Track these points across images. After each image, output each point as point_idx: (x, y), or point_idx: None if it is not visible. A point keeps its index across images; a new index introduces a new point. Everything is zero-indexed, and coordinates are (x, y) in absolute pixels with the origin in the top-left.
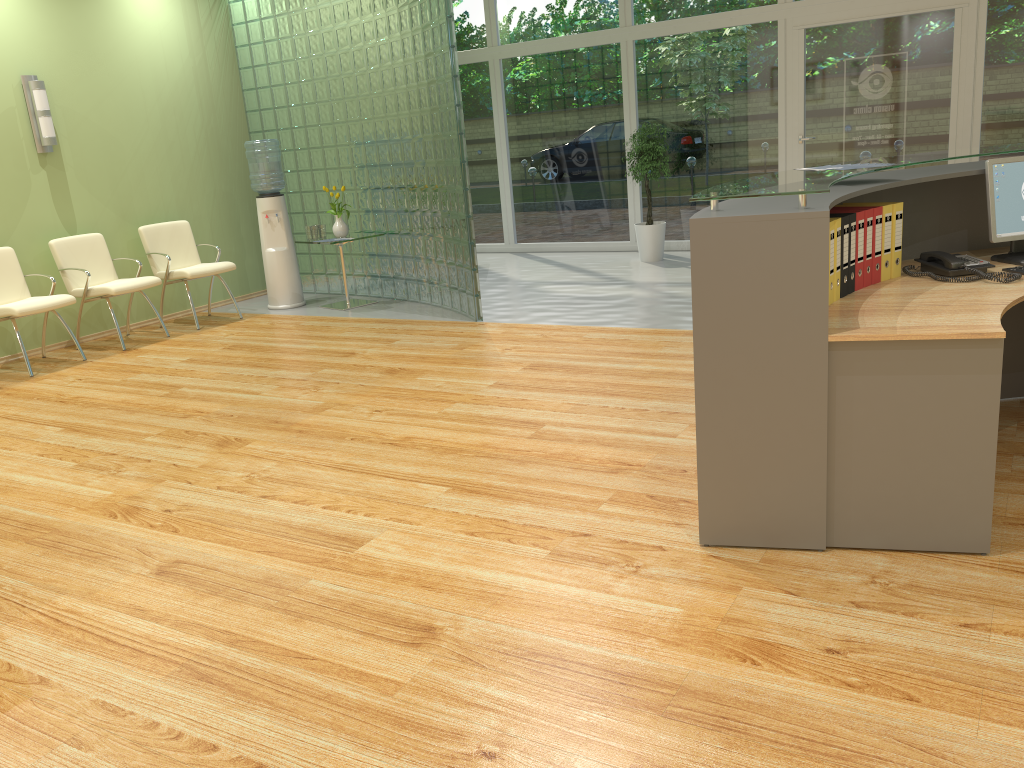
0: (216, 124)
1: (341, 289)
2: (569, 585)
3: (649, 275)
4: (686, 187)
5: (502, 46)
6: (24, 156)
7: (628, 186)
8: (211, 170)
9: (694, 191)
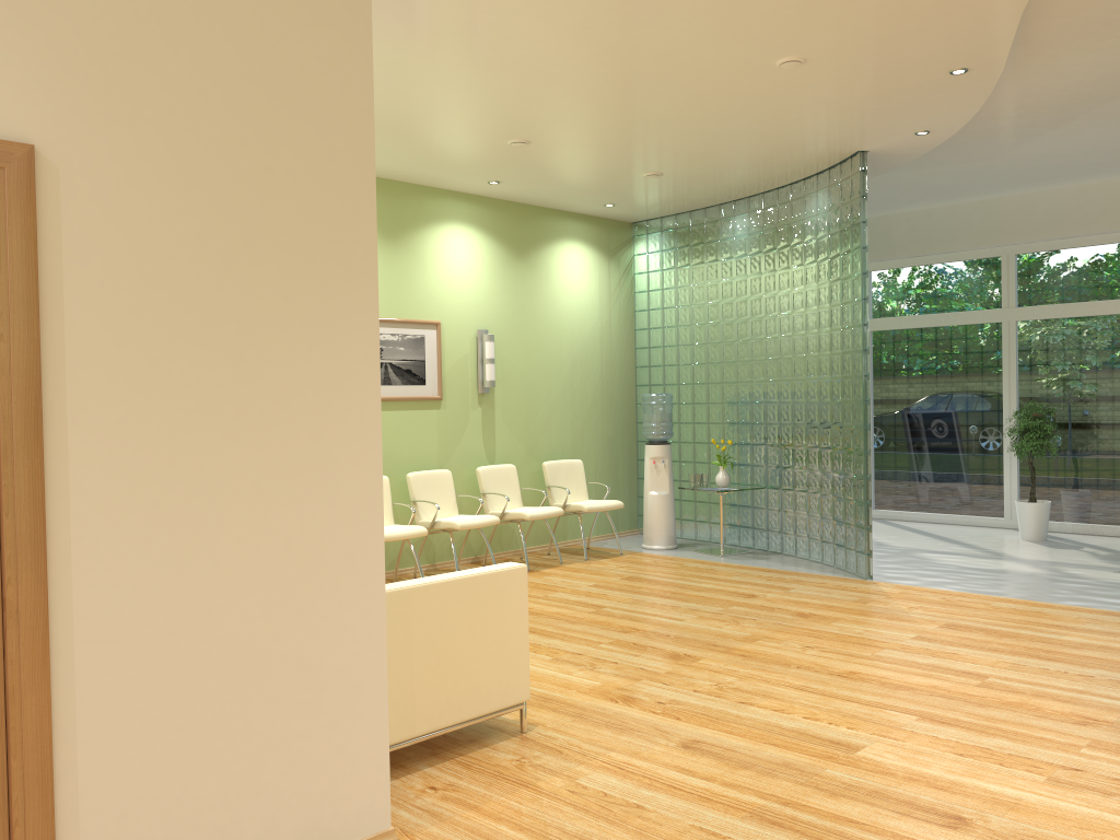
0: (611, 376)
1: (709, 536)
2: (1078, 805)
3: (1037, 553)
4: (1071, 467)
5: (874, 319)
6: (468, 394)
7: (1004, 461)
8: (602, 416)
9: (1081, 472)
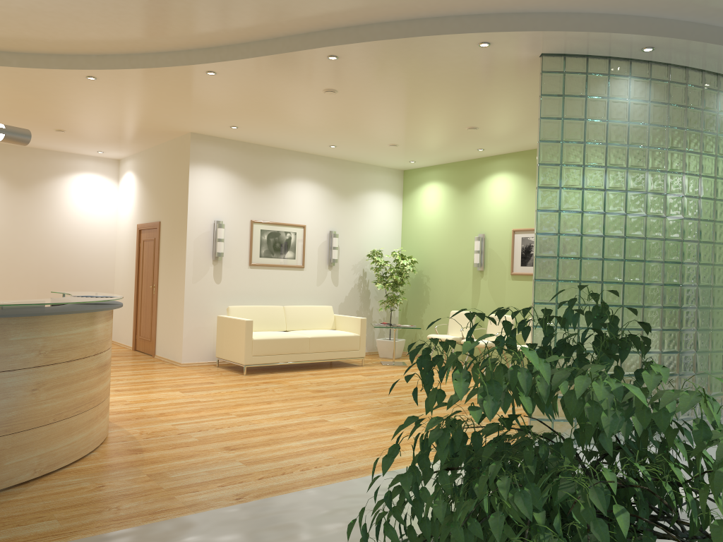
0: None
1: None
2: None
3: None
4: None
5: None
6: None
7: None
8: None
9: None
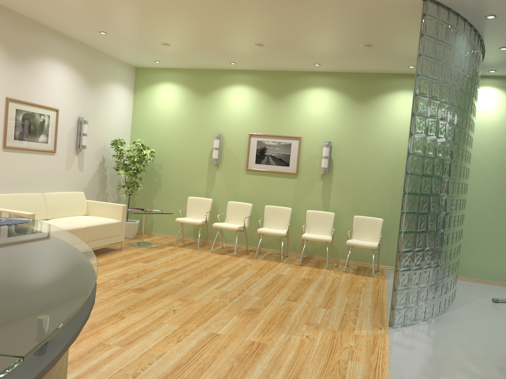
0: None
1: None
2: None
3: None
4: None
5: None
6: (315, 173)
7: None
8: None
9: None
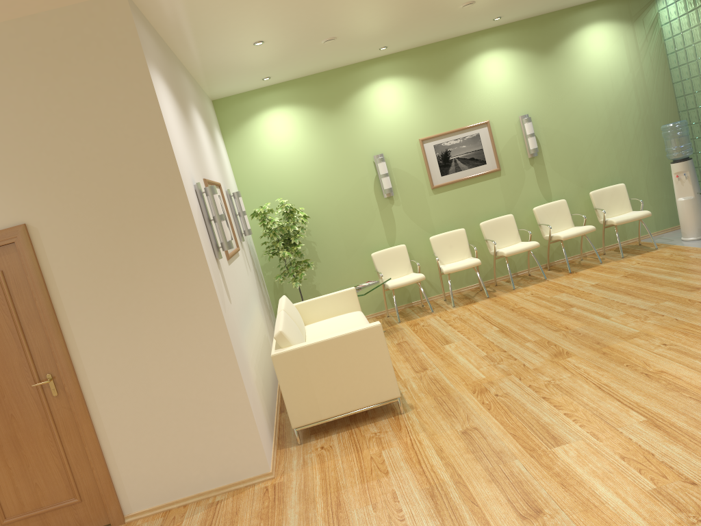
0: (650, 112)
1: None
2: (640, 516)
3: None
4: None
5: None
6: (521, 161)
7: None
8: (646, 144)
9: None
